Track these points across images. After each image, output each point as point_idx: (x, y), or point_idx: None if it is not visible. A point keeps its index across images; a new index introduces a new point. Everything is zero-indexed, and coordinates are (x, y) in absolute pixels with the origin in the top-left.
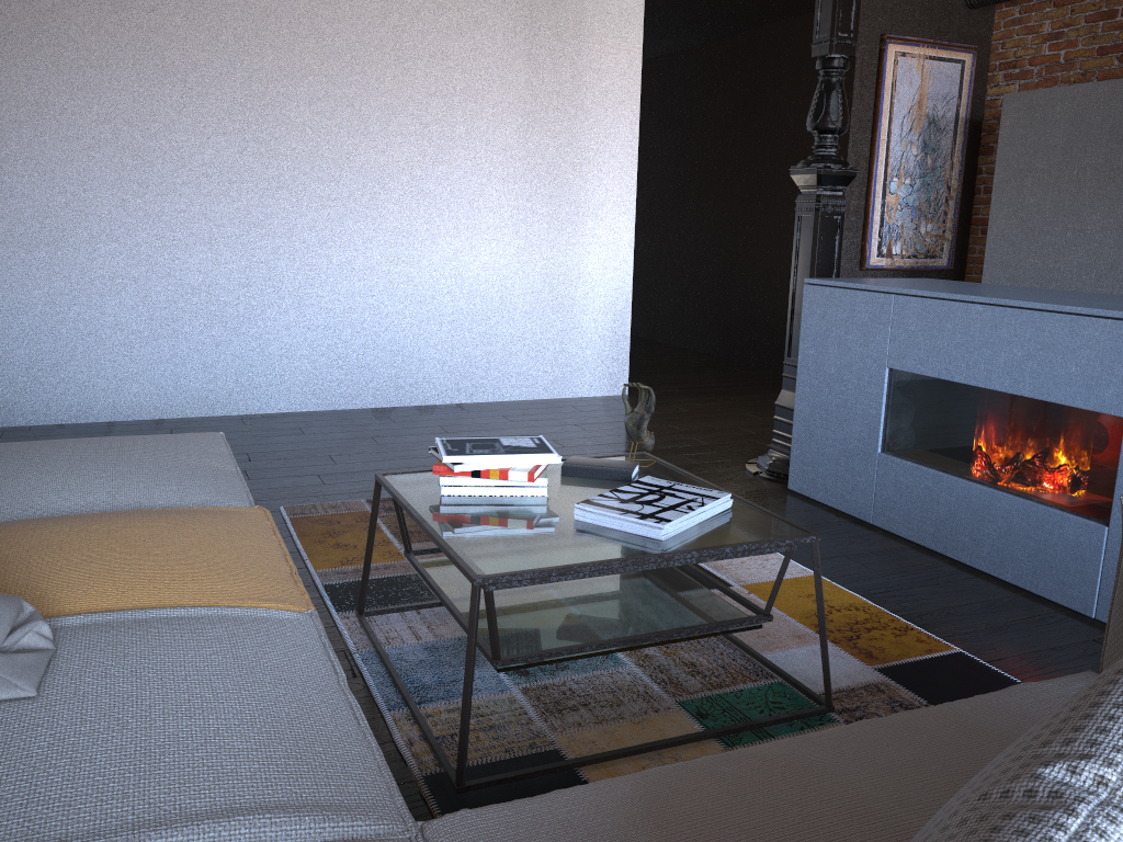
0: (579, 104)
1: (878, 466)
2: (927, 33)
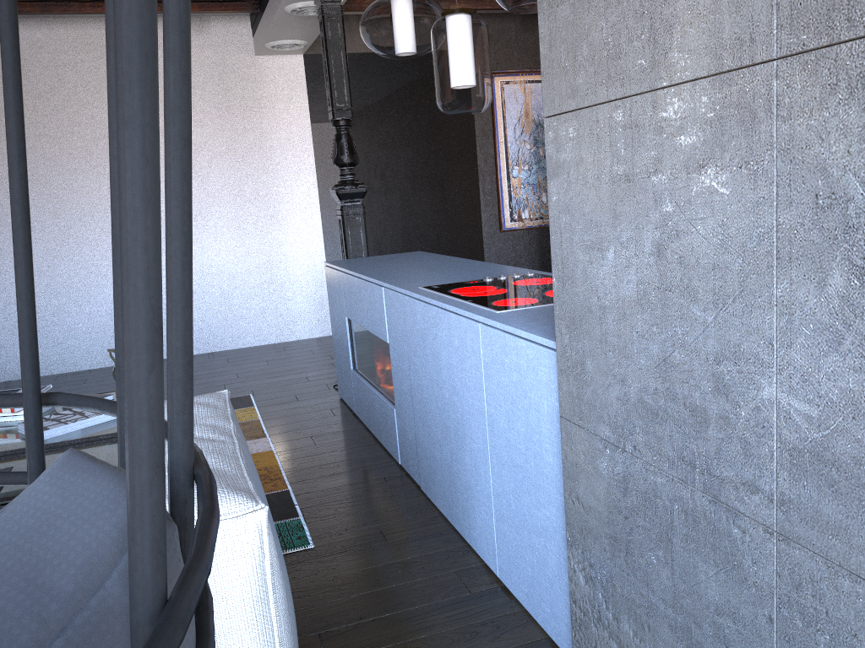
0: (268, 149)
1: (352, 378)
2: (526, 65)
